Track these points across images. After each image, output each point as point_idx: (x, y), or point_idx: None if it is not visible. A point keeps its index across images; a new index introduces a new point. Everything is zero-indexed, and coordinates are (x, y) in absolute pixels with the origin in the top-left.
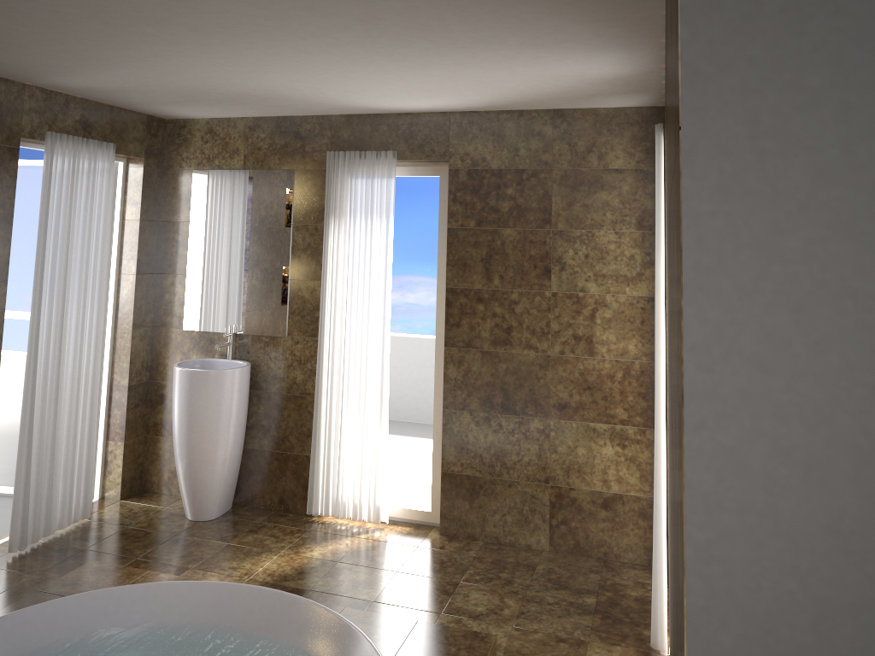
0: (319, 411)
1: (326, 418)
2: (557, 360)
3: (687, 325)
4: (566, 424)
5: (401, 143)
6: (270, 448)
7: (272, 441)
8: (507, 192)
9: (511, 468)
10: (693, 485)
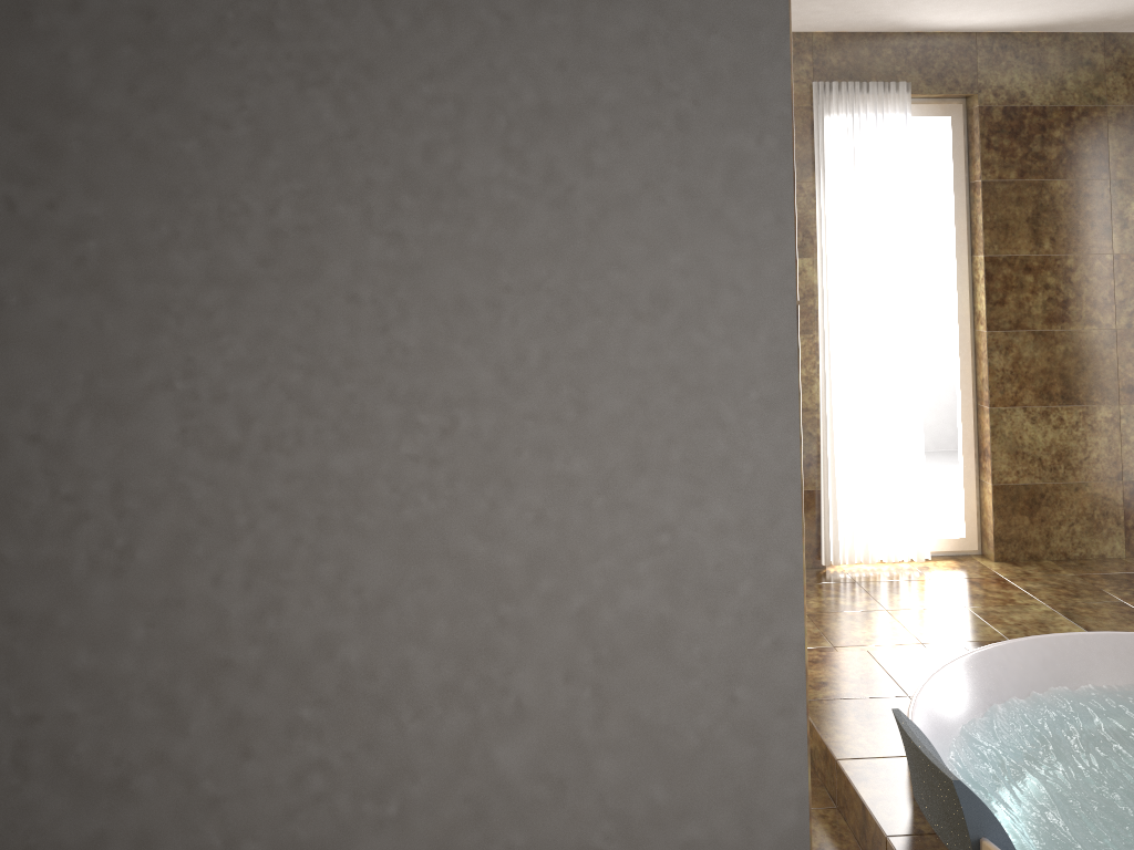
0: (831, 429)
1: (840, 437)
2: (1123, 335)
3: None
4: None
5: (912, 72)
6: None
7: None
8: (1053, 135)
9: (1076, 468)
10: None
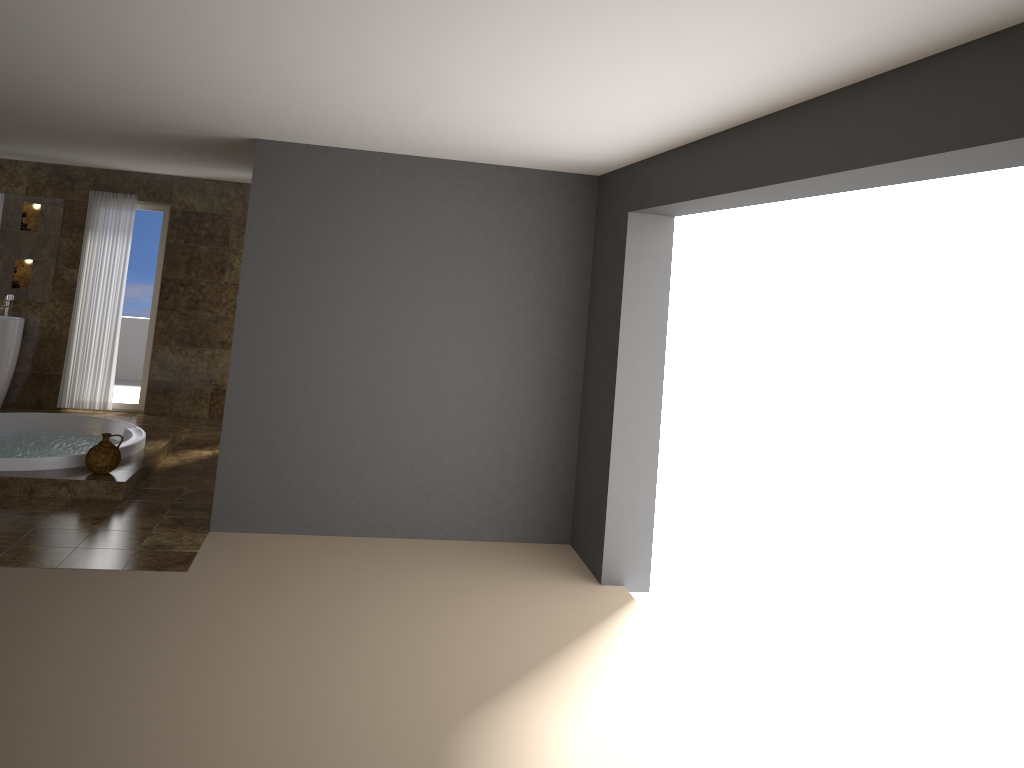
0: (71, 347)
1: (76, 351)
2: (224, 318)
3: (242, 266)
4: (224, 352)
5: (141, 190)
6: (32, 370)
7: (34, 366)
8: (205, 225)
9: (191, 376)
10: (240, 282)
